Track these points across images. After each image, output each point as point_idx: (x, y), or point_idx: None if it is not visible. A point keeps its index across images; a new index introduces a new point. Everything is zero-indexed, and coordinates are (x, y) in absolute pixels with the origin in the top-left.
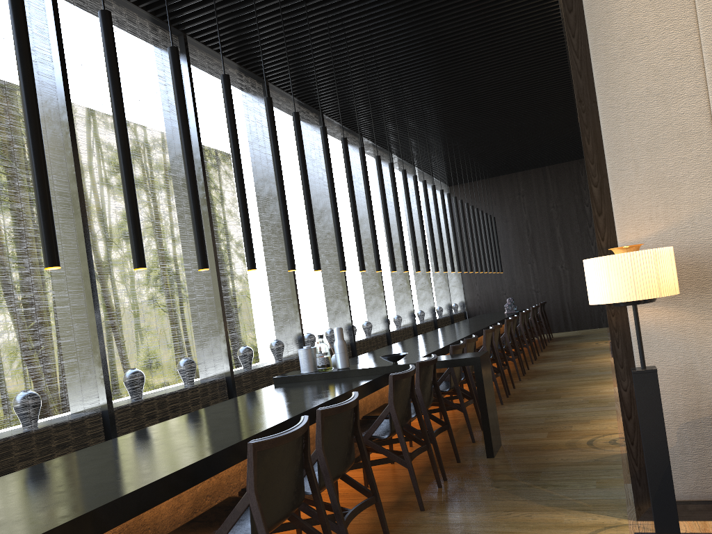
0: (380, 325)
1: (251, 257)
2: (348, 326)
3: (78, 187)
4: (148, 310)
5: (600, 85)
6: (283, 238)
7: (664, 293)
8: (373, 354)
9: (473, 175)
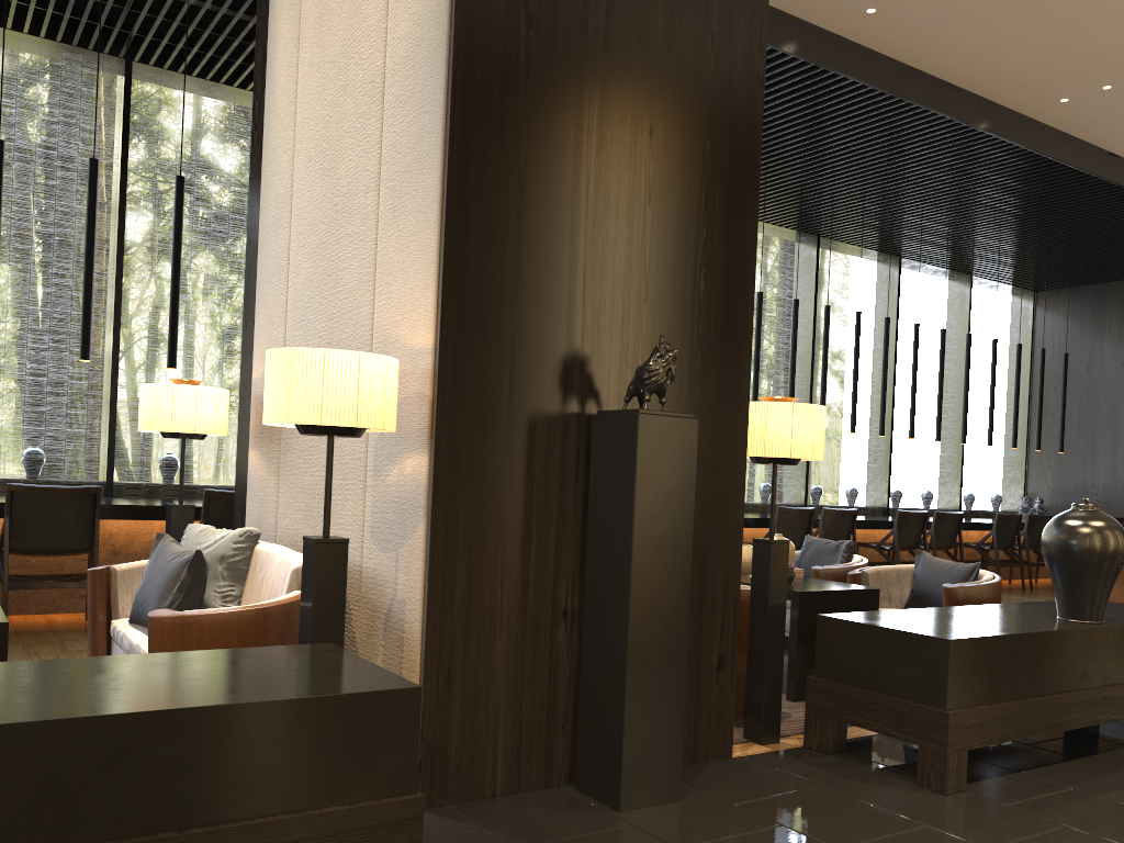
0: None
1: (169, 356)
2: None
3: (116, 275)
4: None
5: (261, 210)
6: None
7: (154, 427)
8: None
9: (1060, 276)
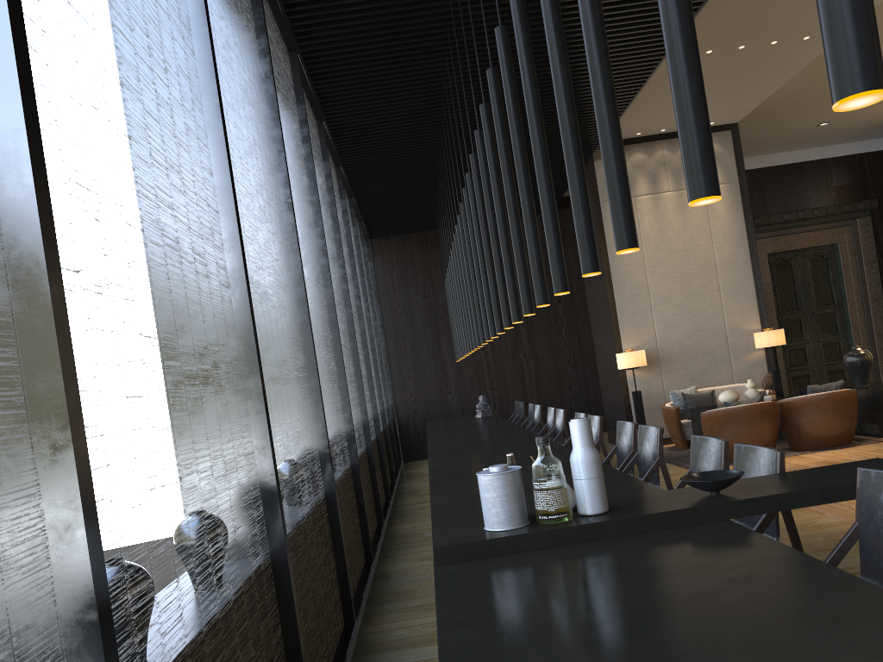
0: (362, 435)
1: (713, 155)
2: (346, 435)
3: None
4: (153, 366)
5: None
6: (288, 251)
7: None
8: (459, 481)
9: (412, 223)
